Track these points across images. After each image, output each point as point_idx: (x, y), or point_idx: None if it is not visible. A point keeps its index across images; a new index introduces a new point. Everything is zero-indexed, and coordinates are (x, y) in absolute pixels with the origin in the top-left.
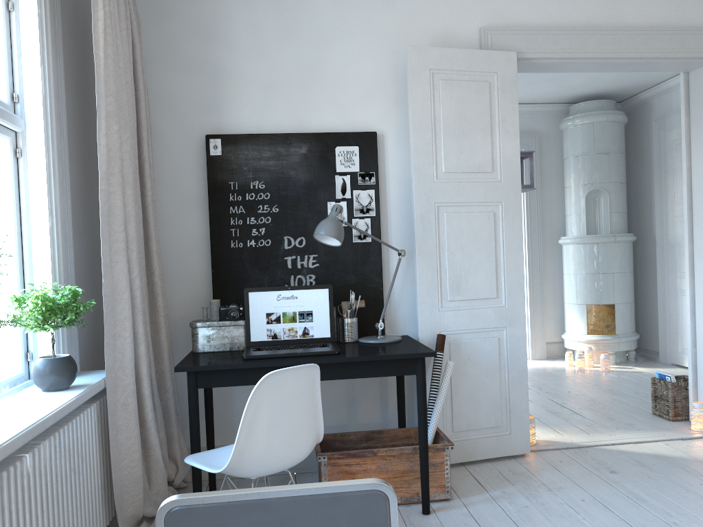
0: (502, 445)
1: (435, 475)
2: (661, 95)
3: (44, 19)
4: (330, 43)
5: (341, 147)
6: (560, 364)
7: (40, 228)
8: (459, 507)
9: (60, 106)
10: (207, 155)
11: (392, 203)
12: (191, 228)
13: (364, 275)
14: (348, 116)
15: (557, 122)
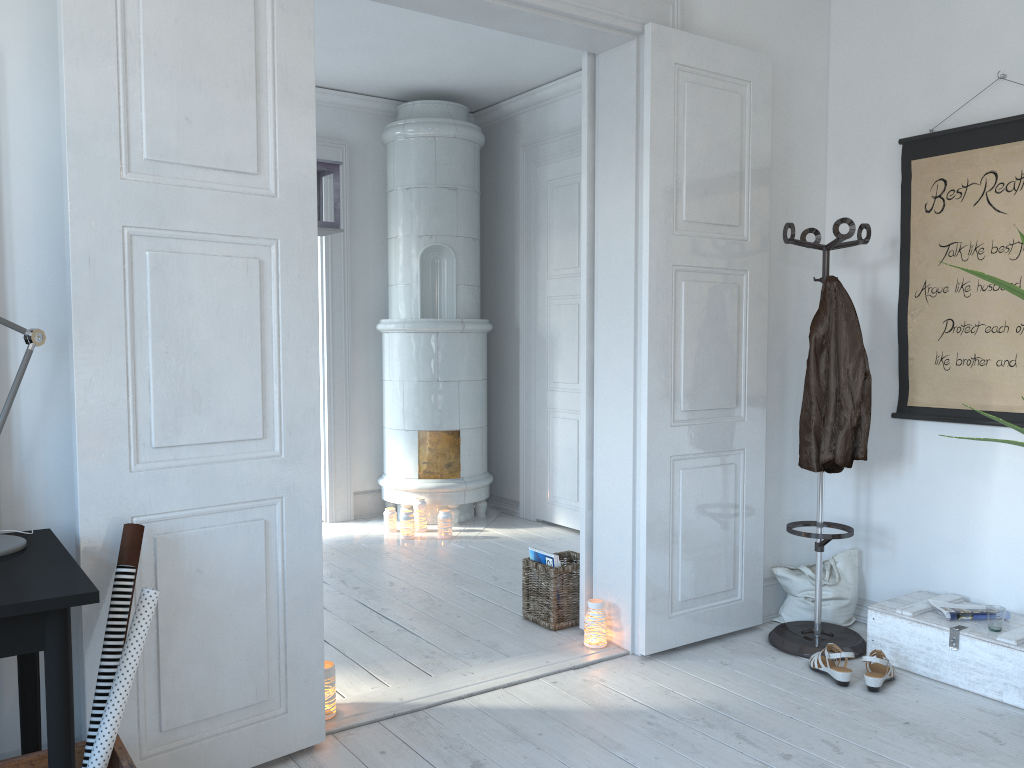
0: (269, 739)
1: None
2: (533, 109)
3: None
4: None
5: None
6: (376, 529)
7: None
8: None
9: None
10: None
11: (17, 218)
12: None
13: None
14: None
15: (378, 129)
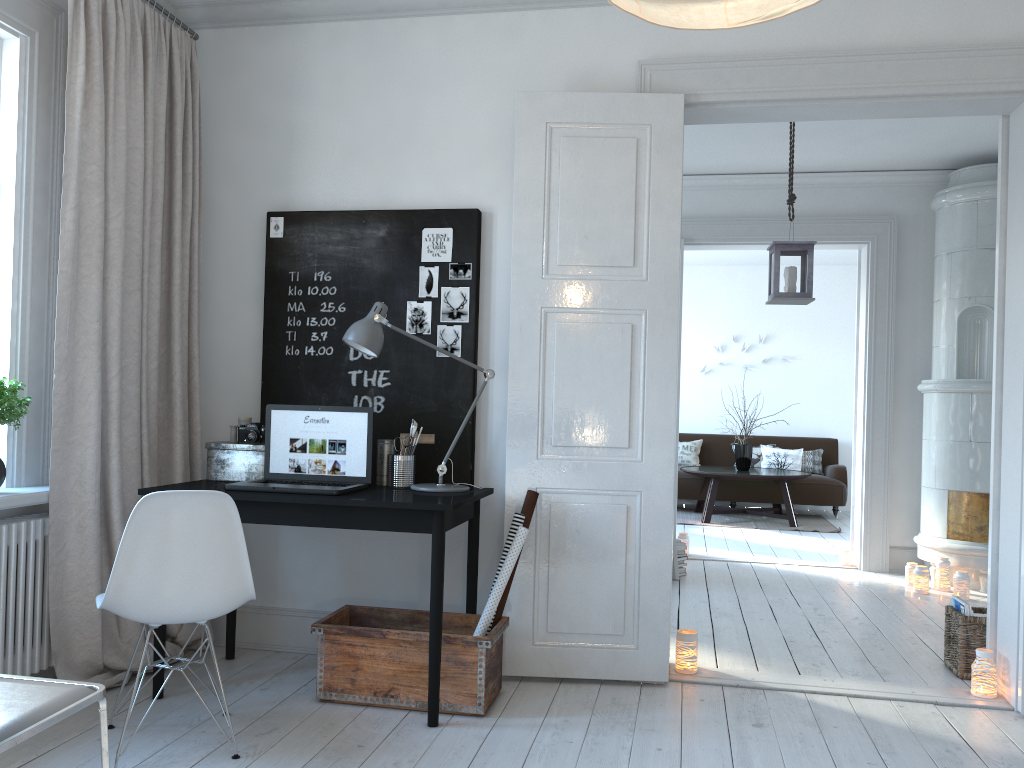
0: (622, 663)
1: (464, 678)
2: None
3: (28, 78)
4: (431, 92)
5: (430, 229)
6: (899, 582)
7: (3, 313)
8: (483, 726)
9: (49, 176)
10: (267, 237)
11: (497, 306)
12: (246, 328)
13: (448, 402)
14: (447, 188)
15: (932, 199)
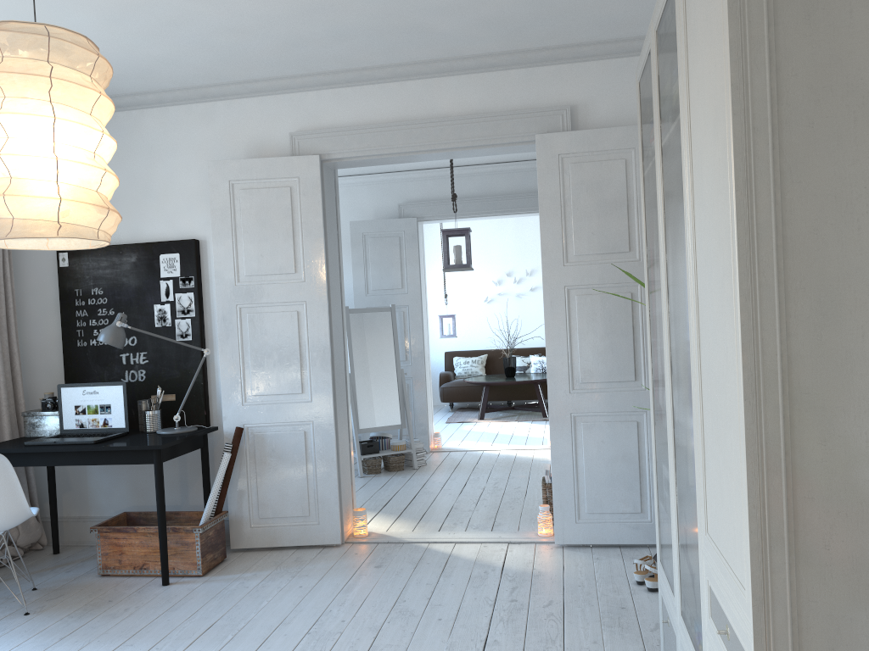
0: (310, 534)
1: (188, 553)
2: None
3: None
4: (159, 160)
5: (165, 255)
6: None
7: None
8: (198, 582)
9: None
10: (58, 267)
11: (215, 303)
12: (52, 329)
13: (186, 370)
14: (175, 225)
15: None
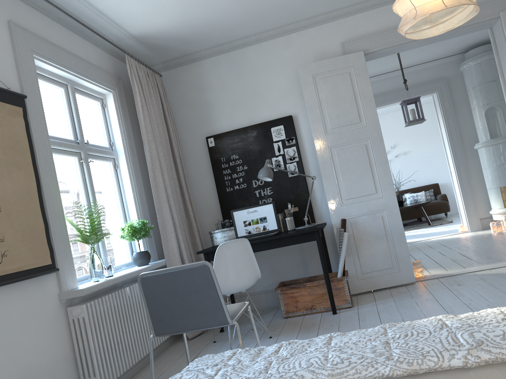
0: (395, 278)
1: (340, 294)
2: None
3: (118, 107)
4: (260, 74)
5: (274, 128)
6: (488, 232)
7: (130, 197)
8: (354, 309)
9: (131, 142)
10: (208, 147)
11: (308, 151)
12: (207, 185)
13: (298, 193)
14: (276, 110)
15: (459, 67)
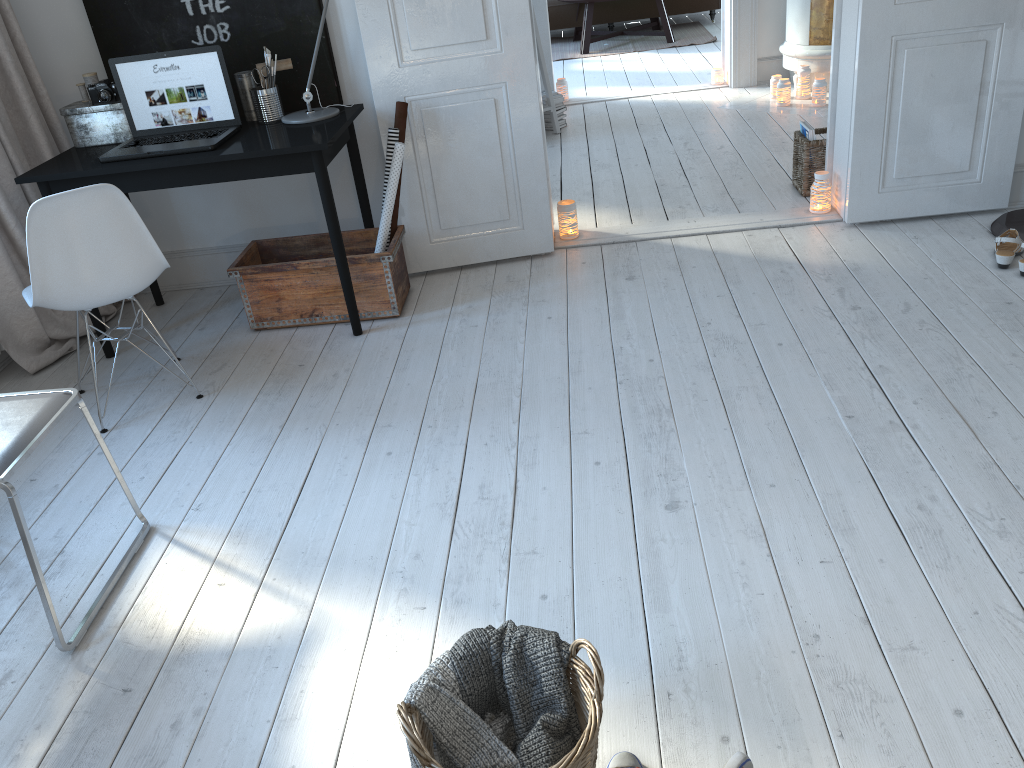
0: (512, 244)
1: (376, 290)
2: None
3: None
4: None
5: None
6: (765, 96)
7: None
8: (401, 327)
9: None
10: None
11: None
12: None
13: (295, 18)
14: None
15: None
